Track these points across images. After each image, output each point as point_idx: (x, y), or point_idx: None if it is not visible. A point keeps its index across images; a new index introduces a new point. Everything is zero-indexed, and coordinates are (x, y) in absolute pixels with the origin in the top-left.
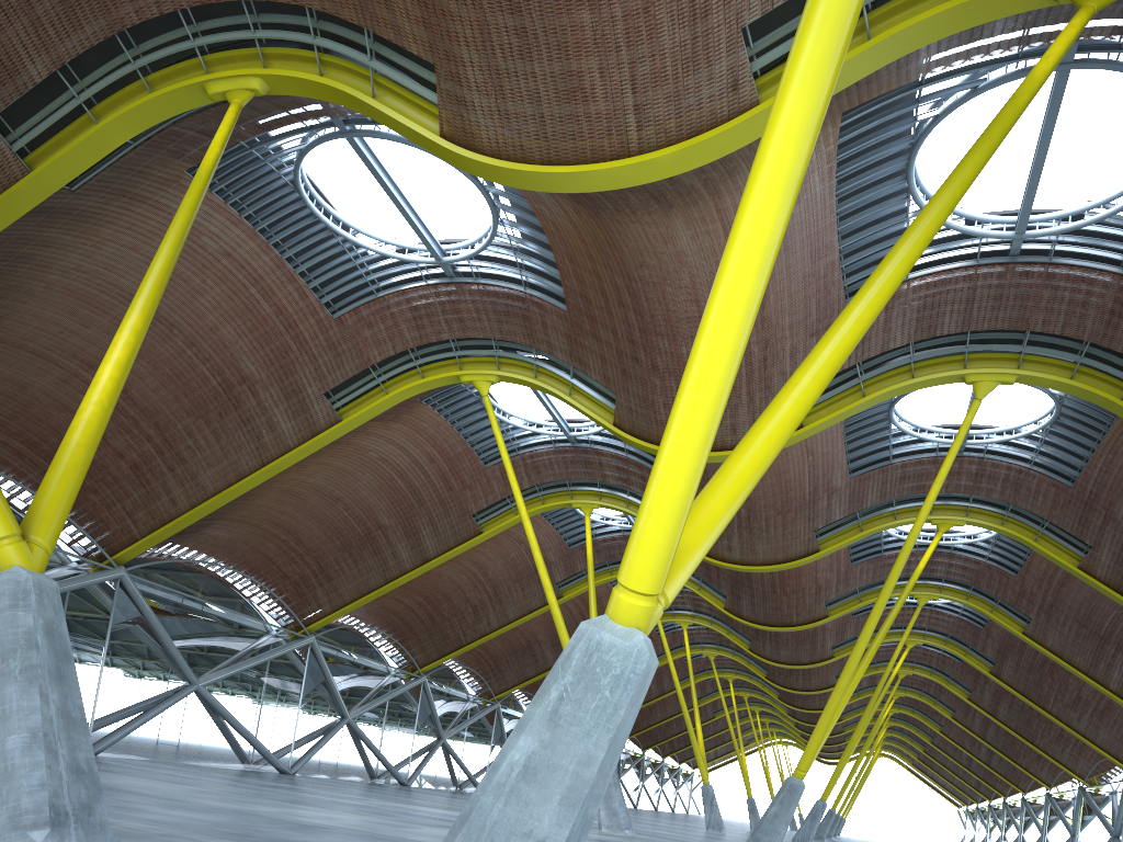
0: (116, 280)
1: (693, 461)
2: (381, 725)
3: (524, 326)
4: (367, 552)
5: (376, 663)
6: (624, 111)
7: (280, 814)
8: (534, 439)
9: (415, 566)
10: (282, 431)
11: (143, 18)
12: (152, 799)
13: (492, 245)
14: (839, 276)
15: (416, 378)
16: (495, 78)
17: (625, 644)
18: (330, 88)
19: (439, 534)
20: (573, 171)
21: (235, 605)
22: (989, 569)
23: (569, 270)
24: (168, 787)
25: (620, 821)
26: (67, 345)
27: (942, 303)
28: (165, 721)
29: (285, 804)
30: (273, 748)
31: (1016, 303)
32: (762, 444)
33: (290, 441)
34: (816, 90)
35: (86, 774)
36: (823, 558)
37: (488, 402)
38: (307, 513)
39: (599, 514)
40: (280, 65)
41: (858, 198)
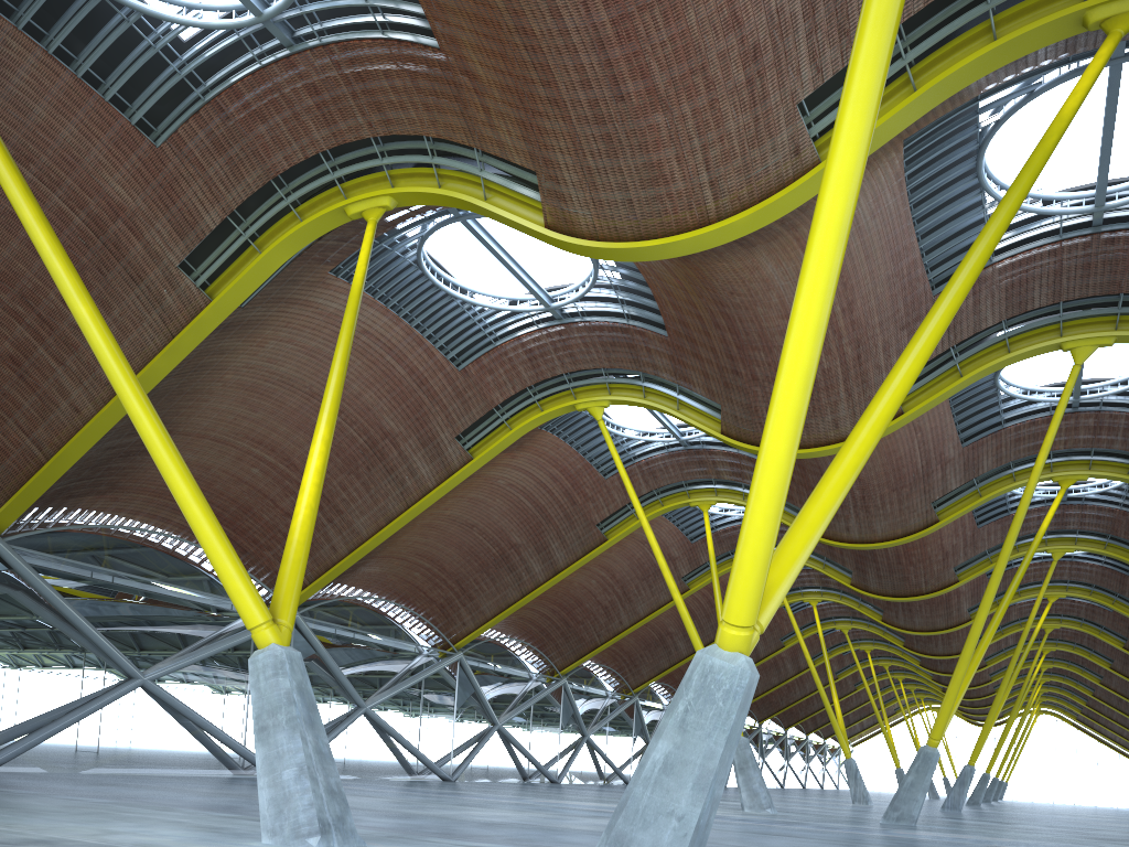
0: (277, 369)
1: (769, 527)
2: (528, 728)
3: (630, 353)
4: (503, 570)
5: (519, 671)
6: (701, 188)
7: (462, 815)
8: (648, 447)
9: (547, 578)
10: (422, 475)
11: (291, 163)
12: (360, 811)
13: (594, 285)
14: (923, 272)
15: (535, 412)
16: (588, 177)
17: (731, 665)
18: (448, 197)
19: (567, 546)
20: (661, 243)
21: (391, 632)
22: (1125, 516)
23: (667, 302)
24: (364, 800)
25: (761, 801)
26: (240, 429)
27: (1030, 279)
28: (341, 743)
29: (462, 807)
30: (435, 758)
31: (1105, 269)
32: (830, 492)
33: (429, 483)
34: (828, 266)
35: (337, 794)
36: (946, 525)
37: (603, 426)
38: (447, 542)
39: (717, 507)
40: (404, 182)
41: (931, 202)
